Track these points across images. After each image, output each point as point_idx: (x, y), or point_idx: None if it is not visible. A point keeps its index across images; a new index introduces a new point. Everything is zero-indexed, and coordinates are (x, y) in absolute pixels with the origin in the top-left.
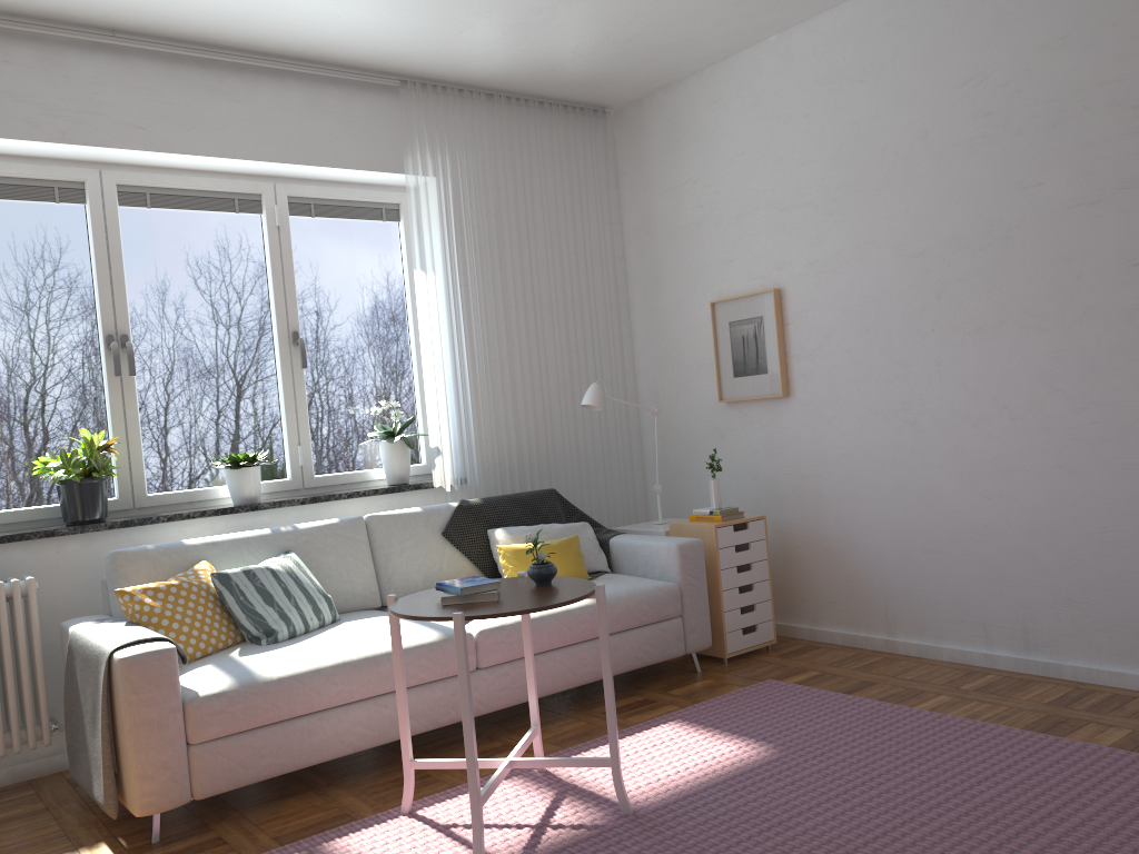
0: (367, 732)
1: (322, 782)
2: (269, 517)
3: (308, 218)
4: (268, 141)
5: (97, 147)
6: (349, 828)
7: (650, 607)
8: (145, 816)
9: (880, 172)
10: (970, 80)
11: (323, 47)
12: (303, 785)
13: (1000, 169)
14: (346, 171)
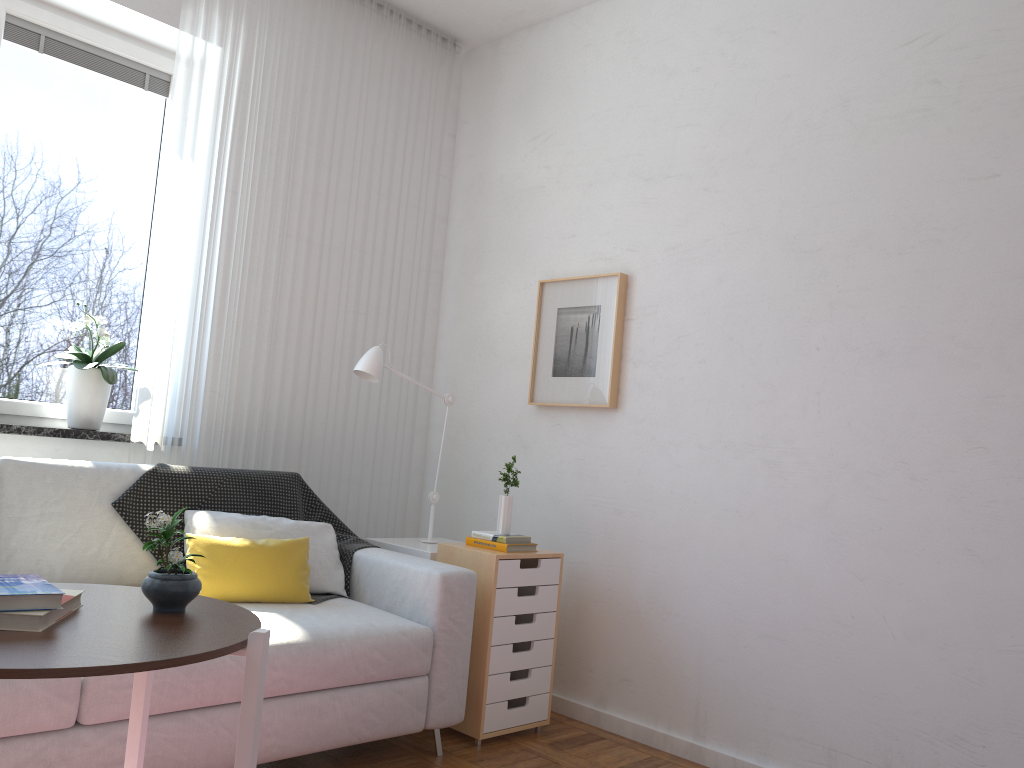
0: None
1: None
2: None
3: (34, 52)
4: None
5: None
6: None
7: (385, 658)
8: None
9: (779, 145)
10: (917, 39)
11: None
12: None
13: (942, 153)
14: (96, 0)
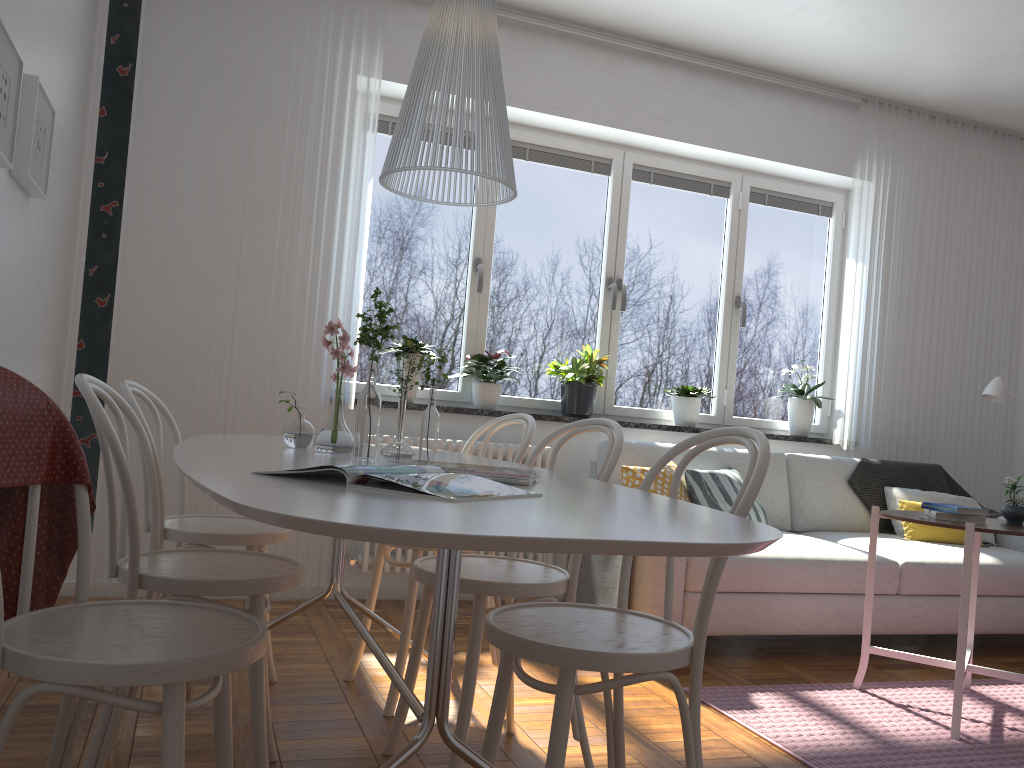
0: (808, 620)
1: (759, 653)
2: None
3: (761, 206)
4: (752, 140)
5: (634, 132)
6: (812, 687)
7: None
8: None
9: None
10: None
11: (814, 66)
12: (744, 651)
13: None
14: (803, 170)
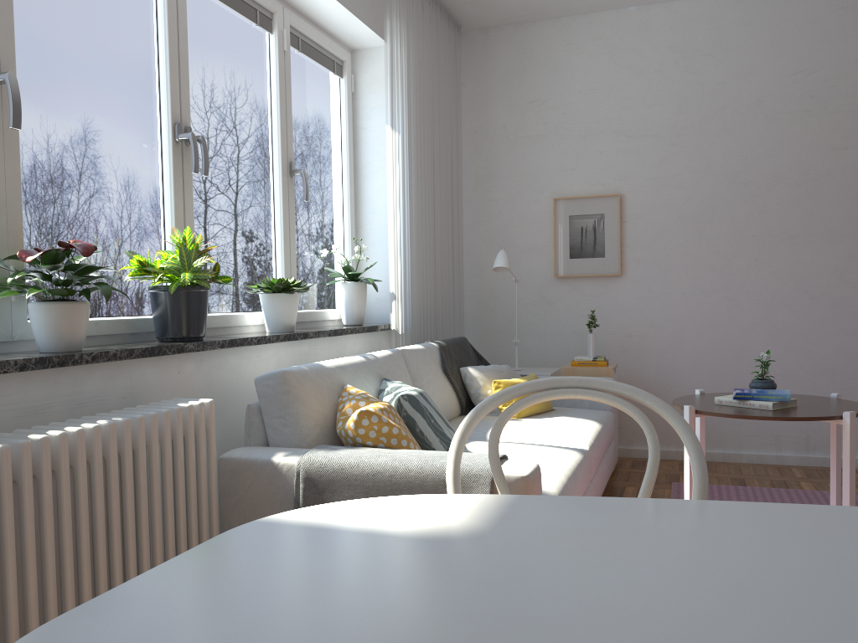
0: None
1: None
2: (307, 347)
3: (295, 51)
4: None
5: None
6: None
7: (612, 430)
8: None
9: (720, 122)
10: (800, 72)
11: None
12: None
13: (817, 134)
14: (345, 15)
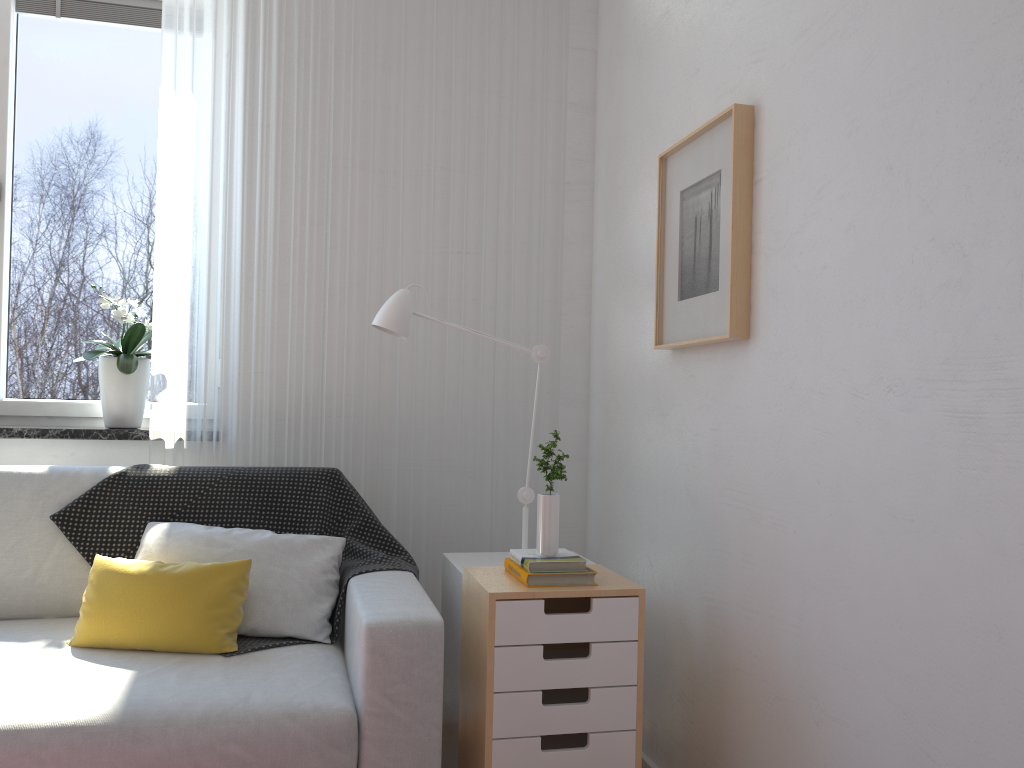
0: None
1: None
2: None
3: (53, 19)
4: None
5: None
6: None
7: (252, 754)
8: None
9: None
10: None
11: None
12: None
13: None
14: None
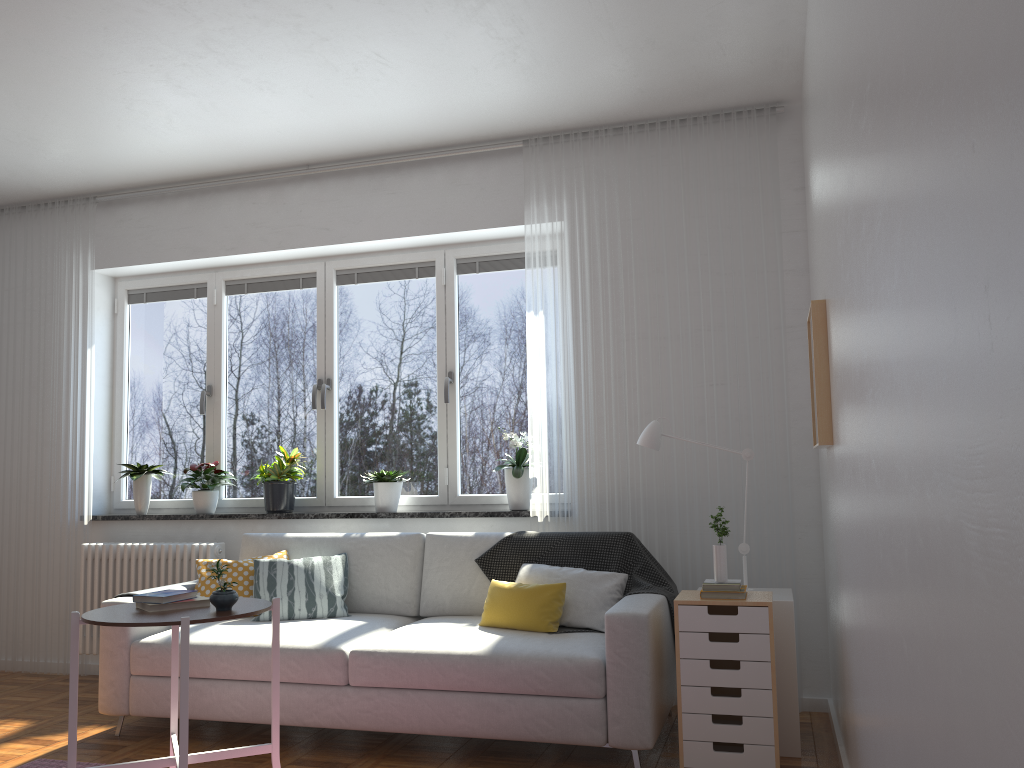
0: (243, 708)
1: (238, 739)
2: (389, 525)
3: (475, 274)
4: (413, 220)
5: (299, 248)
6: None
7: (549, 677)
8: (161, 720)
9: (829, 126)
10: None
11: (431, 135)
12: (230, 736)
13: (845, 92)
14: (482, 231)
